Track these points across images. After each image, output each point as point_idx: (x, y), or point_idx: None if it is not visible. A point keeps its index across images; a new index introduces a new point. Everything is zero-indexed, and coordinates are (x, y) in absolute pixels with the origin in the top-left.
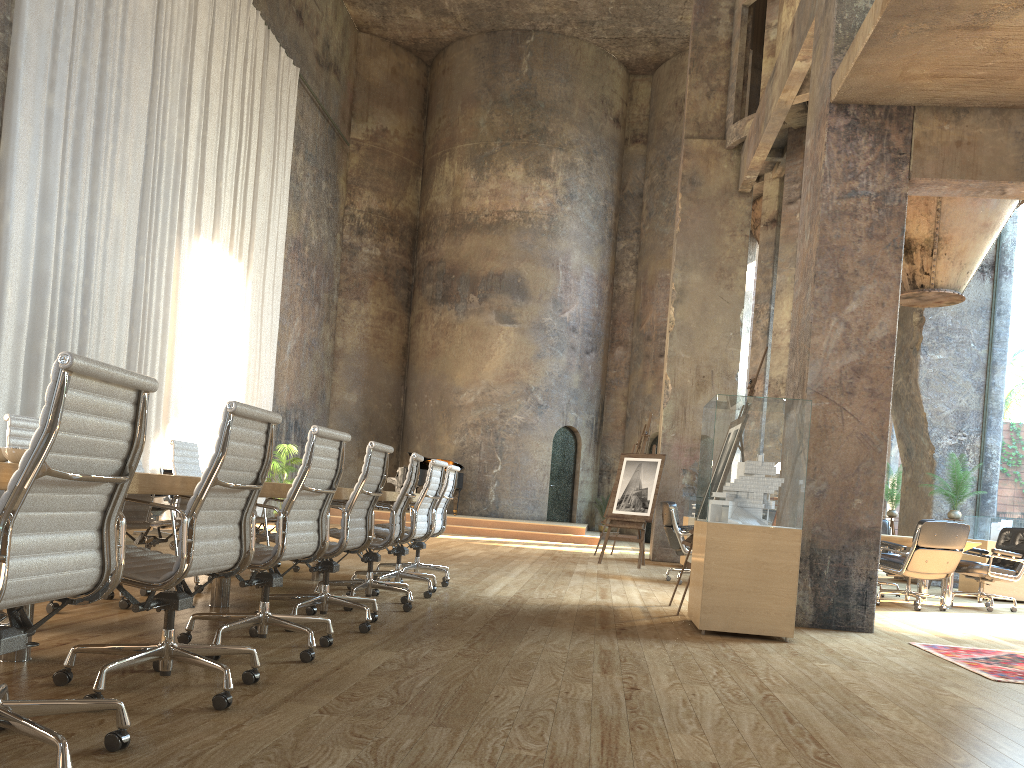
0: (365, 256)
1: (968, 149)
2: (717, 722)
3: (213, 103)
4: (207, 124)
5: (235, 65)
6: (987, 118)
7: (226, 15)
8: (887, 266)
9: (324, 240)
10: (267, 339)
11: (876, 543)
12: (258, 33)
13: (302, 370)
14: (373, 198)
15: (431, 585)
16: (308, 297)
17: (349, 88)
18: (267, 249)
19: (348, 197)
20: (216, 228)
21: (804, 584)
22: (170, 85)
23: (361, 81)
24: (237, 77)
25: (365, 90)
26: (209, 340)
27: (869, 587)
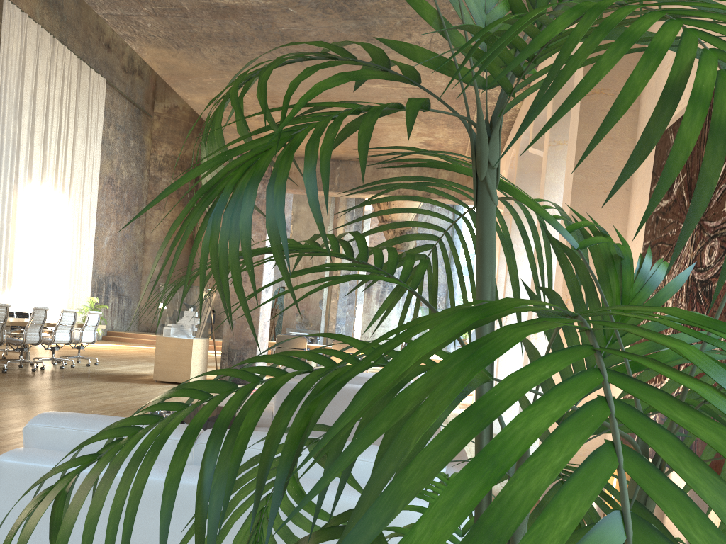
0: (164, 183)
1: (294, 175)
2: (49, 394)
3: (39, 108)
4: (35, 121)
5: (55, 85)
6: (302, 162)
7: (47, 58)
8: (261, 226)
9: (133, 175)
10: (86, 236)
11: (255, 347)
12: (72, 64)
13: (117, 253)
14: (169, 148)
15: (63, 363)
16: (121, 210)
17: (152, 82)
18: (84, 185)
19: (153, 148)
20: (43, 177)
21: (226, 364)
22: (7, 103)
23: (160, 77)
24: (57, 91)
25: (163, 83)
26: (40, 239)
27: (252, 366)
